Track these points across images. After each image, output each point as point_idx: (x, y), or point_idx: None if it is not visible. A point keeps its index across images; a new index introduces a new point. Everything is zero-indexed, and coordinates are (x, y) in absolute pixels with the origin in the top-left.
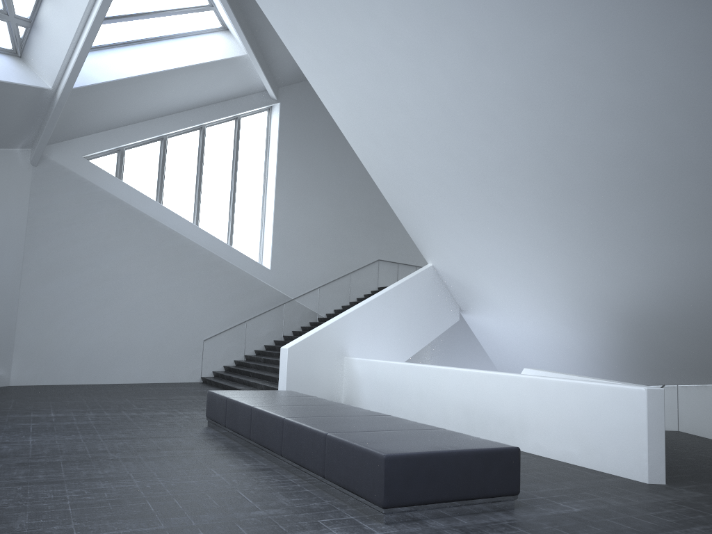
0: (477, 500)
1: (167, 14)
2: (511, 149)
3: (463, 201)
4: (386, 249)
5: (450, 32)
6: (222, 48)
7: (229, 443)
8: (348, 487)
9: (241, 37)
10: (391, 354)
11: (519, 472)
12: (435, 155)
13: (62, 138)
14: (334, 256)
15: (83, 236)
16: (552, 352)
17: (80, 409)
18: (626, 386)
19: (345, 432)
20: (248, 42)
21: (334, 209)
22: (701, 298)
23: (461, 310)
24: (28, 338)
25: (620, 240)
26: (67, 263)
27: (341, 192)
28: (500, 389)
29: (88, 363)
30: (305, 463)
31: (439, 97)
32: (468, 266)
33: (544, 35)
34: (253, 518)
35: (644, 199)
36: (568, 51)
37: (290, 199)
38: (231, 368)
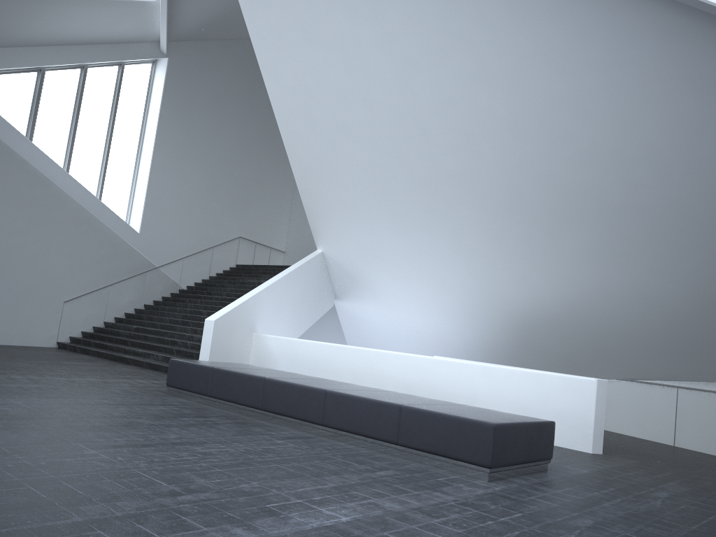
0: (533, 463)
1: None
2: (473, 164)
3: (394, 199)
4: (247, 227)
5: (461, 54)
6: None
7: (227, 413)
8: (436, 451)
9: None
10: (286, 334)
11: (553, 441)
12: (383, 153)
13: None
14: (200, 228)
15: None
16: (424, 343)
17: None
18: (578, 377)
19: (411, 404)
20: None
21: (206, 179)
22: (598, 310)
23: (335, 296)
24: None
25: (546, 256)
26: None
27: (215, 163)
28: (449, 373)
29: None
30: (364, 431)
31: (416, 105)
32: (367, 258)
33: (557, 82)
34: (386, 477)
35: (585, 227)
36: (574, 99)
37: (167, 162)
38: (96, 335)
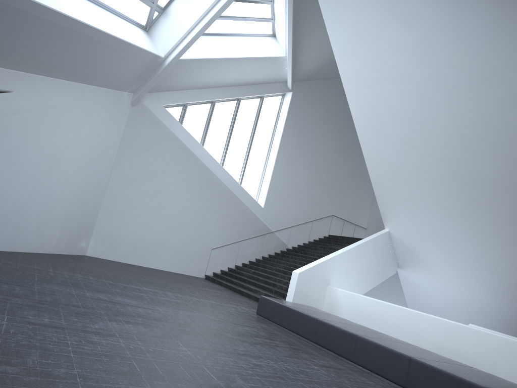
0: None
1: (244, 20)
2: (508, 170)
3: (443, 195)
4: (339, 208)
5: (495, 84)
6: (270, 49)
7: (289, 340)
8: None
9: (289, 45)
10: (354, 289)
11: None
12: (434, 160)
13: (154, 90)
14: (305, 207)
15: (151, 160)
16: (468, 312)
17: (156, 287)
18: None
19: (420, 358)
20: (292, 49)
21: (311, 173)
22: None
23: (398, 266)
24: (104, 225)
25: None
26: (138, 177)
27: (318, 162)
28: (475, 339)
29: (137, 250)
30: (381, 373)
31: (459, 123)
32: (422, 238)
33: None
34: None
35: None
36: None
37: (285, 161)
38: (228, 273)
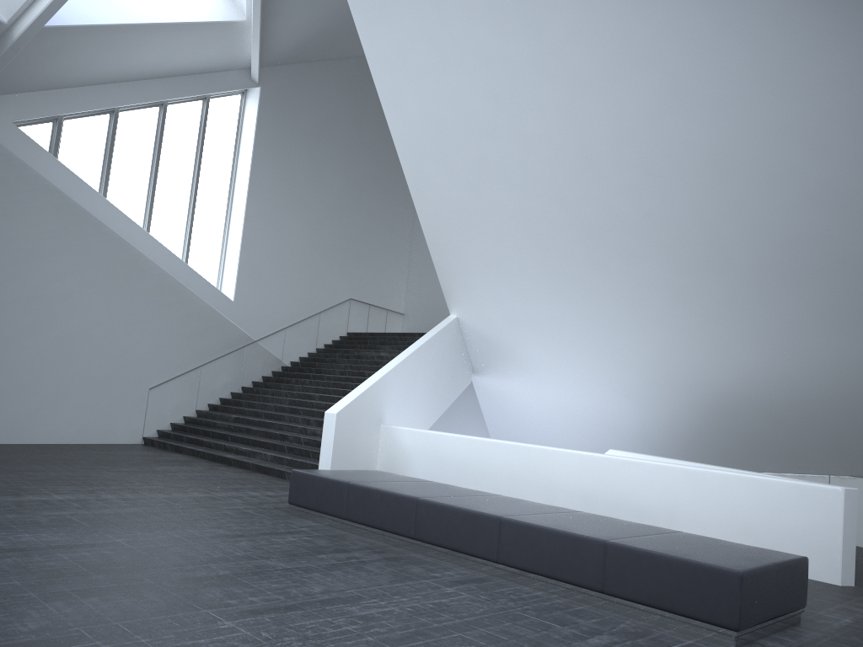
0: (784, 615)
1: None
2: (660, 209)
3: (551, 253)
4: (359, 286)
5: (646, 72)
6: (217, 6)
7: (369, 542)
8: (659, 605)
9: None
10: (418, 422)
11: (807, 583)
12: (538, 198)
13: None
14: (304, 291)
15: (5, 236)
16: (588, 427)
17: (75, 487)
18: (817, 485)
19: (617, 538)
20: (261, 6)
21: (309, 231)
22: (828, 390)
23: (473, 371)
24: None
25: (757, 322)
26: None
27: (318, 211)
28: (640, 477)
29: (0, 415)
30: (556, 574)
31: (583, 137)
32: (515, 324)
33: (779, 104)
34: None
35: (813, 287)
36: (802, 125)
37: (263, 213)
38: (188, 428)
